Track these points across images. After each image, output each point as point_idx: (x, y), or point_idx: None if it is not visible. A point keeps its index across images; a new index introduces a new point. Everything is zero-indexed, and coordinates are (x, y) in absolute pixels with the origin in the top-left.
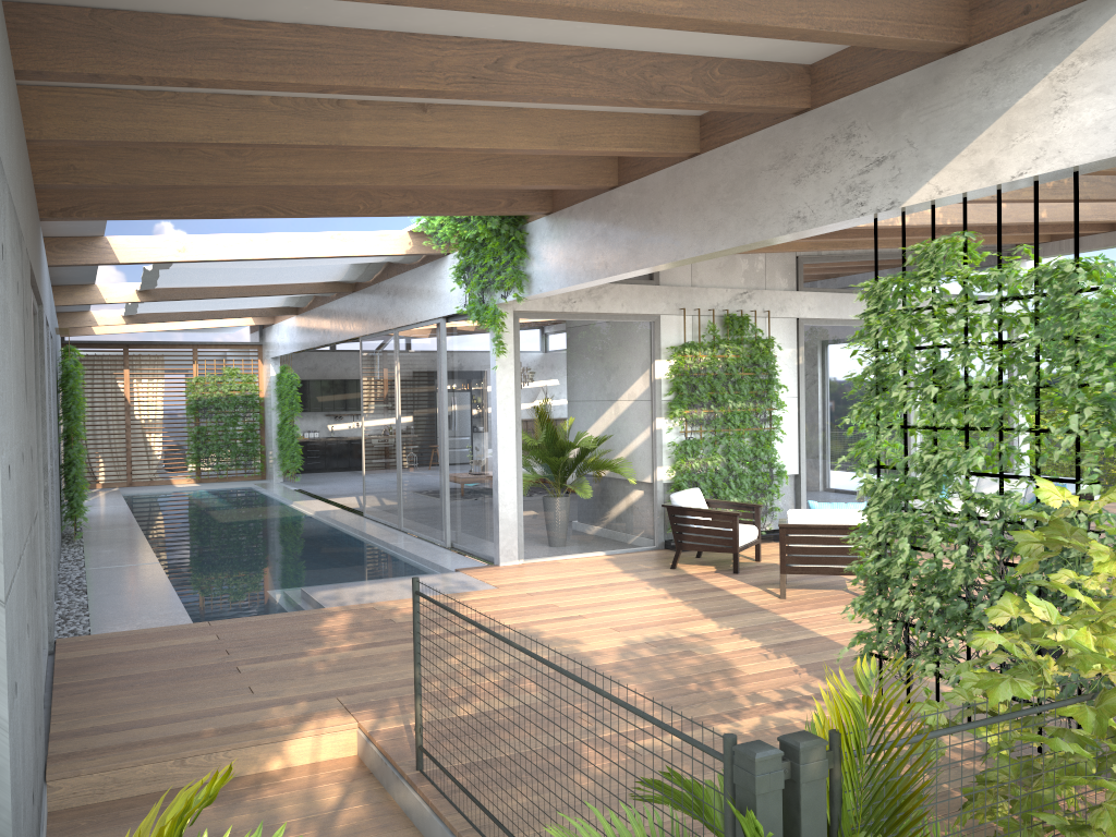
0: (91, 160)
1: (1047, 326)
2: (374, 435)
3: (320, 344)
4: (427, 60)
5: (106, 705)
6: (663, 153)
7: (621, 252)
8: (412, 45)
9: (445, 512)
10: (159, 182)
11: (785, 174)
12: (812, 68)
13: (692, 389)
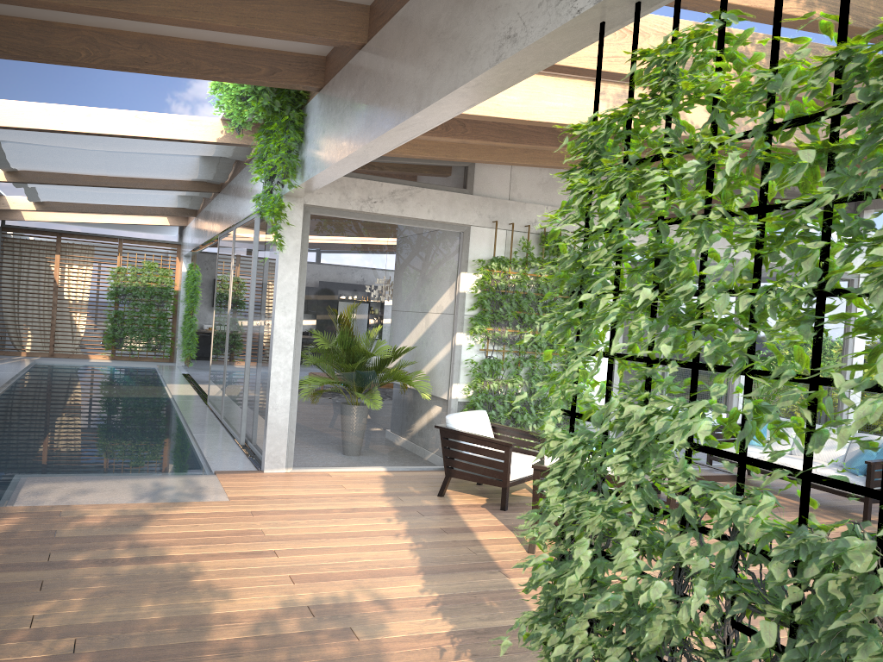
0: None
1: (852, 168)
2: (217, 328)
3: (202, 243)
4: None
5: None
6: None
7: (361, 122)
8: None
9: (242, 409)
10: None
11: None
12: None
13: (498, 306)
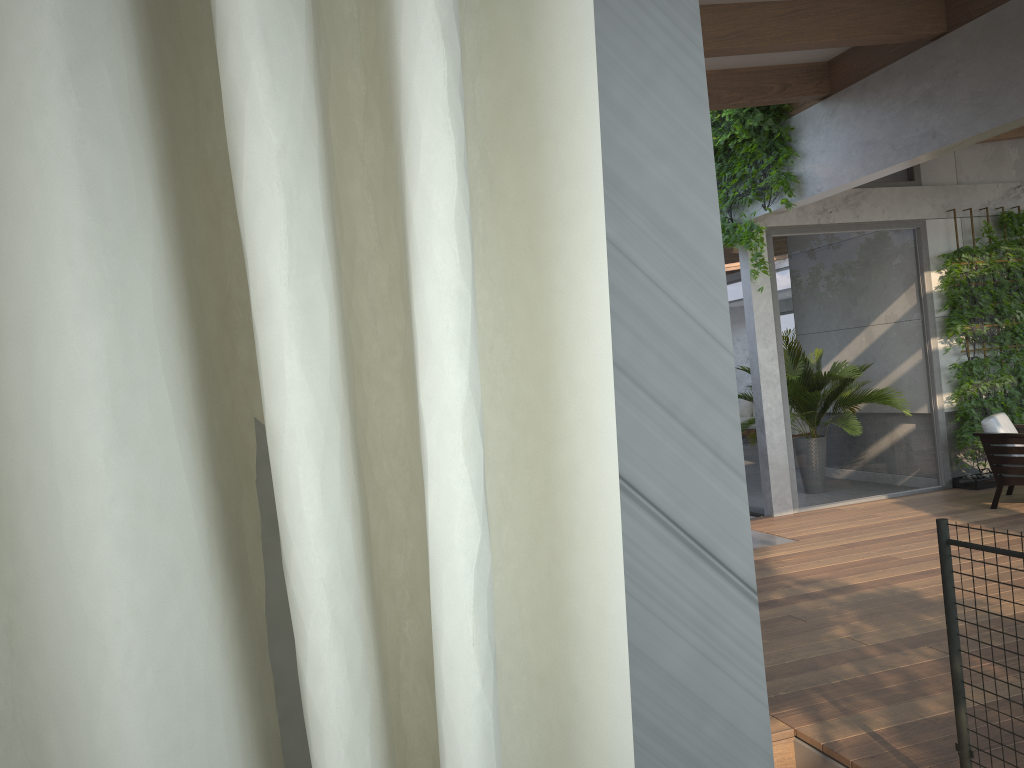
0: None
1: None
2: None
3: None
4: None
5: None
6: None
7: (961, 112)
8: None
9: None
10: None
11: None
12: None
13: (971, 301)
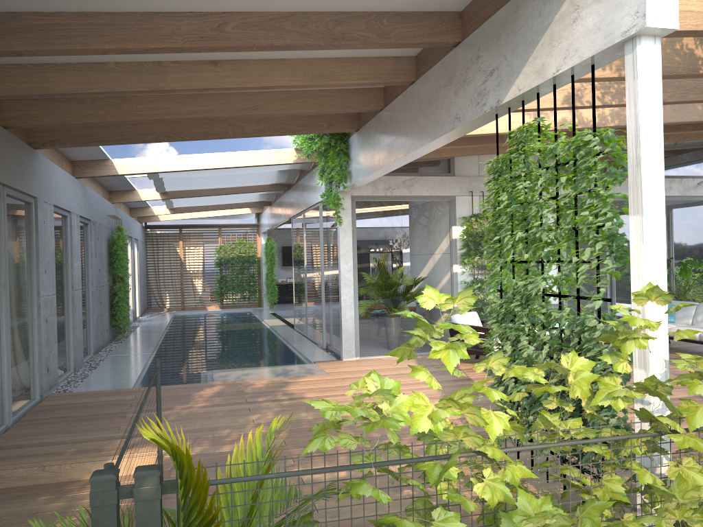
0: (40, 110)
1: (579, 182)
2: (297, 278)
3: (278, 223)
4: (169, 28)
5: (34, 433)
6: (388, 82)
7: (385, 152)
8: (159, 19)
9: (322, 326)
10: (80, 121)
11: (450, 89)
12: (462, 13)
13: (478, 245)
